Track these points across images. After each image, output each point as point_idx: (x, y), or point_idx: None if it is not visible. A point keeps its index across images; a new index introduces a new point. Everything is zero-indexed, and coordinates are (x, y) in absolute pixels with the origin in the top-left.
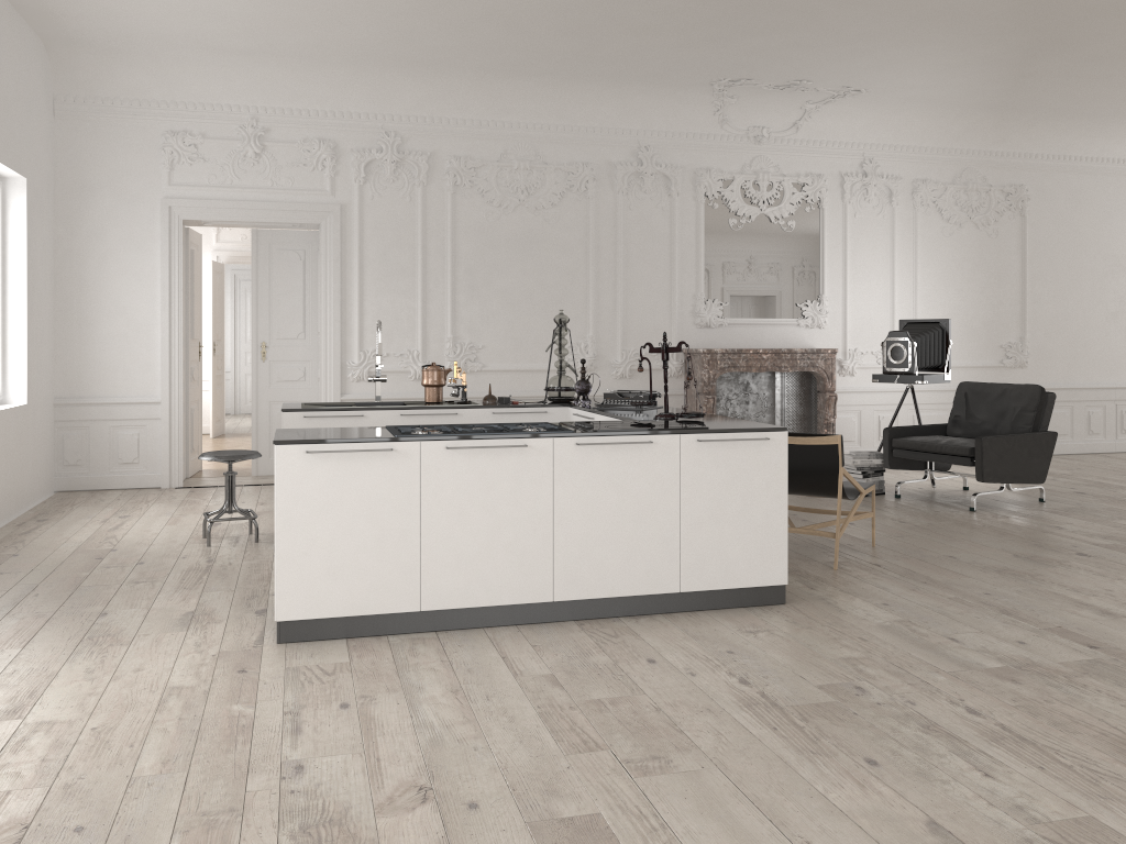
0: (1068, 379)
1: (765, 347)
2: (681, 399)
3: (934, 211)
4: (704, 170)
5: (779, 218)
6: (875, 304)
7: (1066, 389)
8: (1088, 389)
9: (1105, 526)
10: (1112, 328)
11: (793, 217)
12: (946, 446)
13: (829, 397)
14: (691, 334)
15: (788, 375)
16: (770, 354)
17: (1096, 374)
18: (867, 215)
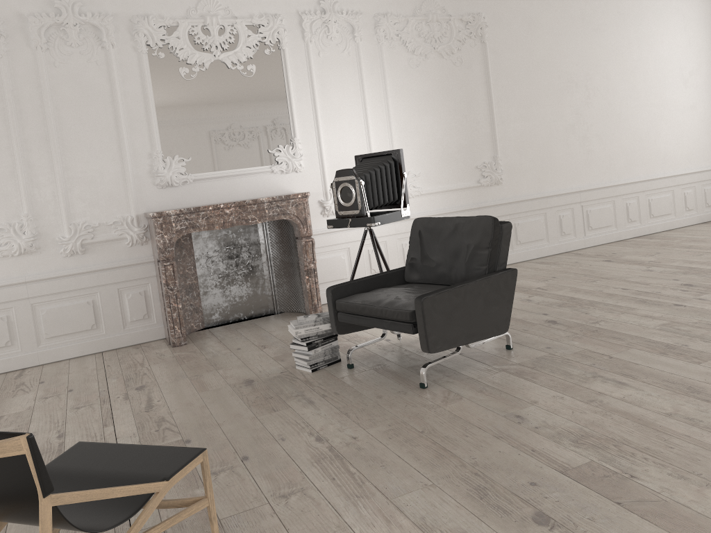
0: (539, 189)
1: (240, 199)
2: (150, 267)
3: (399, 44)
4: (141, 17)
5: (236, 63)
6: (352, 142)
7: (538, 198)
8: (557, 196)
9: (578, 404)
10: (572, 138)
11: (252, 60)
12: (386, 310)
13: (306, 243)
14: (152, 196)
15: (270, 223)
16: (233, 208)
17: (563, 181)
18: (331, 53)
